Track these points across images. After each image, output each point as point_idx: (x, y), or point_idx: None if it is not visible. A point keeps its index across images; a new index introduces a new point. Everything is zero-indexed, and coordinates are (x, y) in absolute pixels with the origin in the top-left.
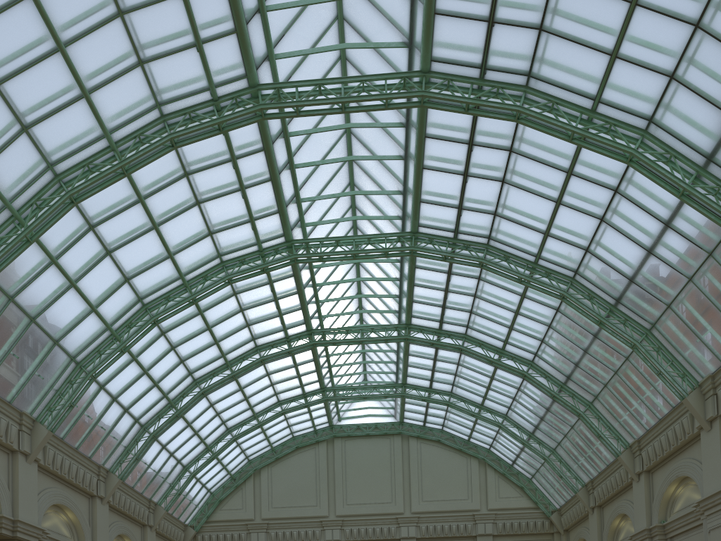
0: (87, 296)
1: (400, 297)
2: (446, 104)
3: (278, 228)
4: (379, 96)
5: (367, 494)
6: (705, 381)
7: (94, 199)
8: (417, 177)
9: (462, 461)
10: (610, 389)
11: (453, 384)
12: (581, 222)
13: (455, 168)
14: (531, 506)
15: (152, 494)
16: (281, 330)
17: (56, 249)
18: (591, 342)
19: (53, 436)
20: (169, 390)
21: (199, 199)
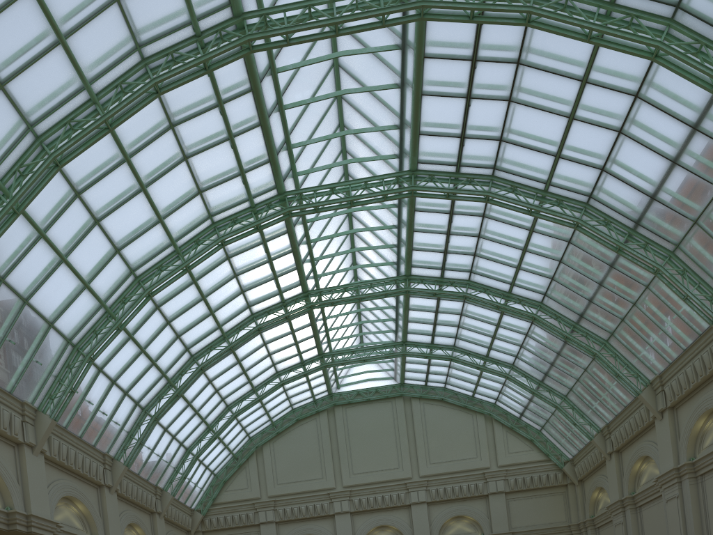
0: (79, 272)
1: (399, 246)
2: (448, 14)
3: (270, 180)
4: (375, 12)
5: (373, 462)
6: None
7: (78, 161)
8: (416, 105)
9: (467, 419)
10: (628, 324)
11: (455, 337)
12: (596, 138)
13: (457, 90)
14: (542, 459)
15: (157, 479)
16: (277, 294)
17: (43, 221)
18: (607, 273)
19: (56, 425)
20: (167, 369)
21: (186, 154)
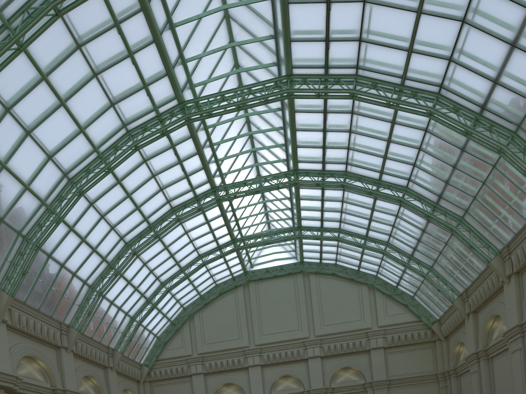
0: (19, 176)
1: (286, 145)
2: None
3: (170, 91)
4: None
5: (279, 325)
6: None
7: (3, 81)
8: (284, 14)
9: (354, 289)
10: (479, 201)
11: (340, 221)
12: (443, 30)
13: None
14: (414, 320)
15: (109, 342)
16: (190, 190)
17: None
18: (459, 157)
19: (16, 301)
20: (106, 254)
21: (95, 71)
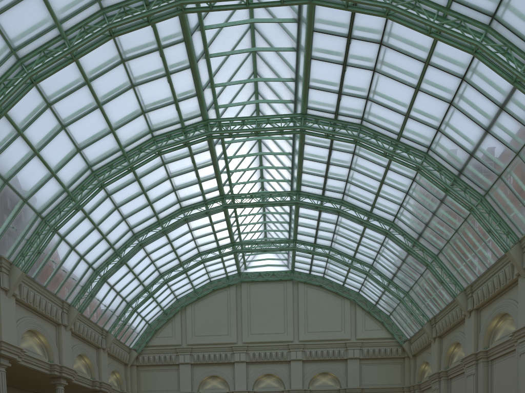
0: (48, 163)
1: (293, 169)
2: (329, 1)
3: (197, 109)
4: None
5: (266, 326)
6: (524, 237)
7: (50, 80)
8: (306, 66)
9: (338, 302)
10: (452, 245)
11: (332, 241)
12: (434, 106)
13: (337, 58)
14: (388, 337)
15: (104, 324)
16: (200, 194)
17: (22, 123)
18: (439, 206)
19: (26, 276)
20: (114, 242)
21: (134, 83)
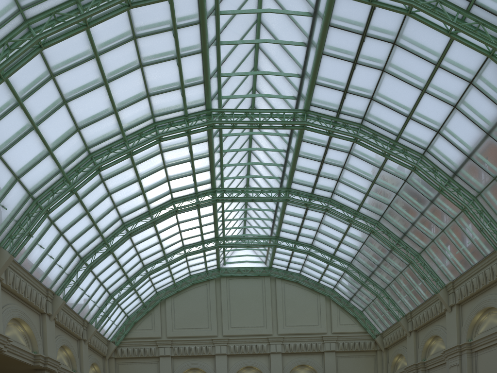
0: (45, 140)
1: (285, 166)
2: None
3: (202, 97)
4: None
5: (246, 320)
6: None
7: (57, 48)
8: (317, 61)
9: (313, 297)
10: (436, 243)
11: (314, 238)
12: (438, 108)
13: (348, 55)
14: (362, 331)
15: (86, 315)
16: (193, 186)
17: (22, 92)
18: (428, 206)
19: (12, 261)
20: (103, 230)
21: (142, 63)
